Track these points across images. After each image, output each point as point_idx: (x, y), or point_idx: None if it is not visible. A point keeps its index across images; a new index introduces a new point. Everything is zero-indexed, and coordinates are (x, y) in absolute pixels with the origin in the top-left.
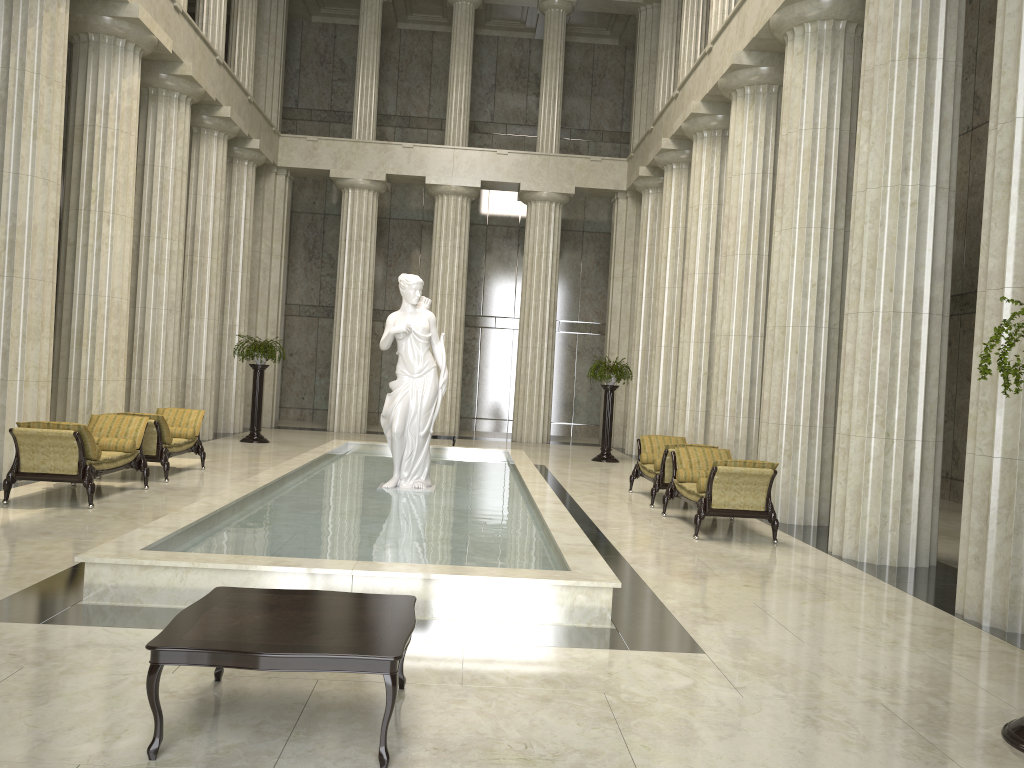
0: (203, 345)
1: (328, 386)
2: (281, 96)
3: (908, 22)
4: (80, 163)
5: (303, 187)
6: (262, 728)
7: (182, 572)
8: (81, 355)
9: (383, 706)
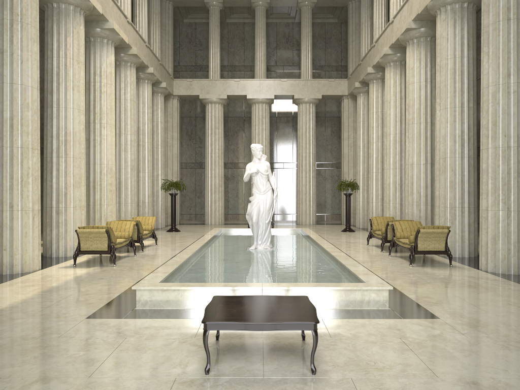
0: (146, 185)
1: (202, 202)
2: (172, 60)
3: (505, 1)
4: (89, 100)
5: (184, 104)
6: (249, 359)
7: (181, 292)
8: (95, 193)
9: (299, 348)
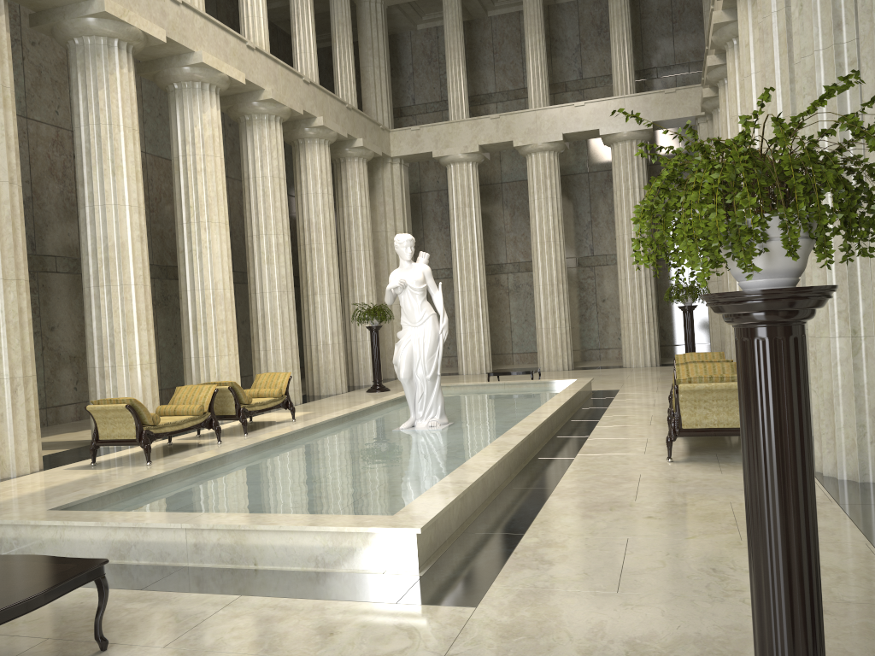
0: (328, 316)
1: None
2: (389, 98)
3: None
4: (180, 187)
5: (427, 170)
6: None
7: (60, 529)
8: (197, 338)
9: None
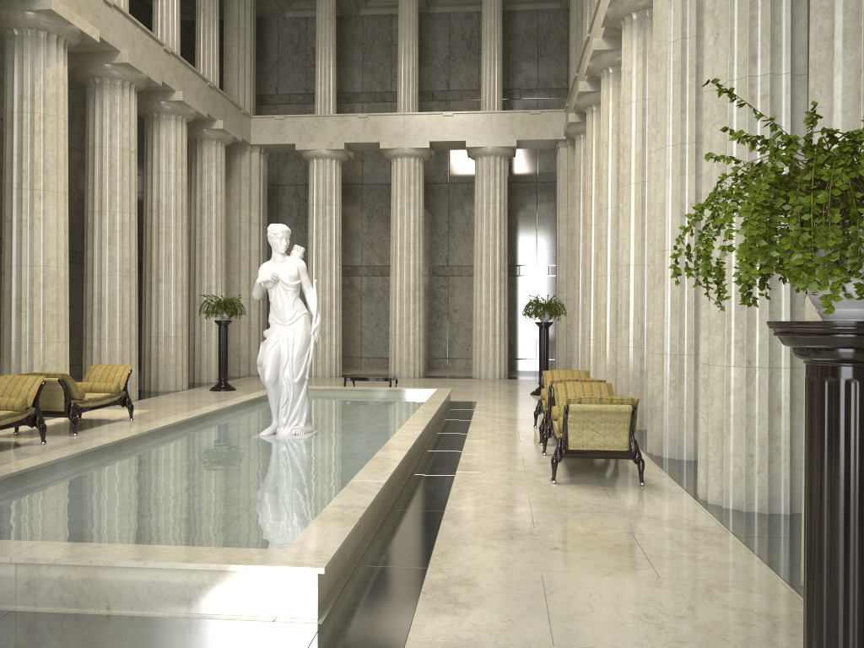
0: (172, 306)
1: None
2: (253, 83)
3: None
4: (12, 147)
5: (286, 163)
6: None
7: None
8: (21, 321)
9: None
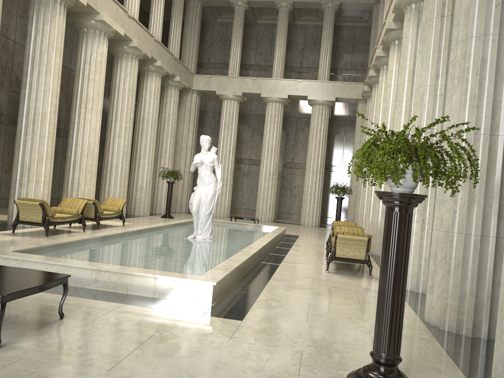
0: (145, 171)
1: None
2: (196, 57)
3: None
4: (78, 86)
5: (210, 100)
6: None
7: (20, 262)
8: (74, 172)
9: (40, 324)
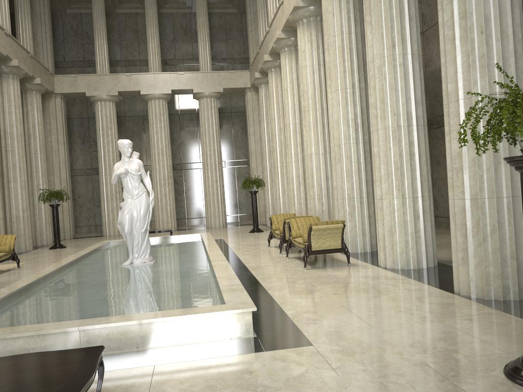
0: (19, 197)
1: None
2: (52, 54)
3: None
4: None
5: (74, 104)
6: None
7: None
8: None
9: None
